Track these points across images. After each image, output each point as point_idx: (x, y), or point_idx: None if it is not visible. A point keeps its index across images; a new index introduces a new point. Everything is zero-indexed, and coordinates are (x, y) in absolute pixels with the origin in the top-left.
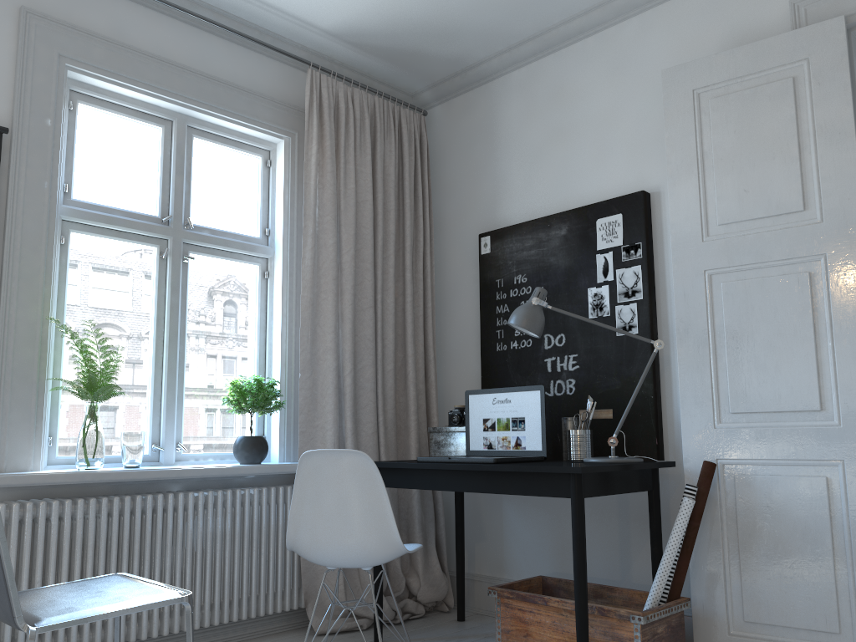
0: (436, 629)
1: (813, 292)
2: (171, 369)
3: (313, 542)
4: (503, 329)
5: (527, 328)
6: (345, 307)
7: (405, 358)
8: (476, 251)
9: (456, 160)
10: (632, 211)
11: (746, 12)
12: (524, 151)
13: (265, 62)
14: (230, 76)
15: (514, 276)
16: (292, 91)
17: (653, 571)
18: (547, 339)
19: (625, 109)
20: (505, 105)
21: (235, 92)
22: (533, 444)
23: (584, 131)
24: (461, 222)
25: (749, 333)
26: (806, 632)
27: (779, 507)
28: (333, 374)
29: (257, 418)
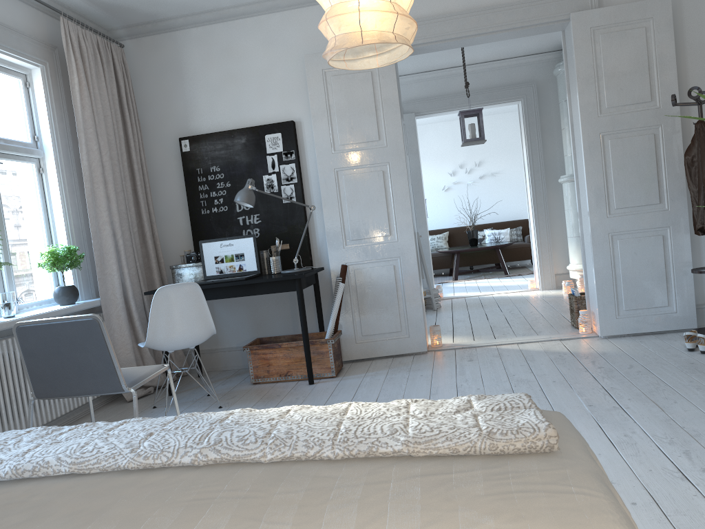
0: (193, 382)
1: (384, 180)
2: (5, 247)
3: (167, 337)
4: (206, 200)
5: (249, 203)
6: (111, 192)
7: (140, 222)
8: (175, 148)
9: (151, 83)
10: (287, 132)
11: None
12: (207, 85)
13: (19, 5)
14: (1, 18)
15: (210, 167)
16: (38, 28)
17: (319, 322)
18: (238, 206)
19: (276, 69)
20: (188, 51)
21: (8, 31)
22: (251, 267)
23: (250, 78)
24: (160, 128)
25: (357, 200)
26: (388, 334)
27: (375, 281)
28: (112, 238)
29: (54, 274)
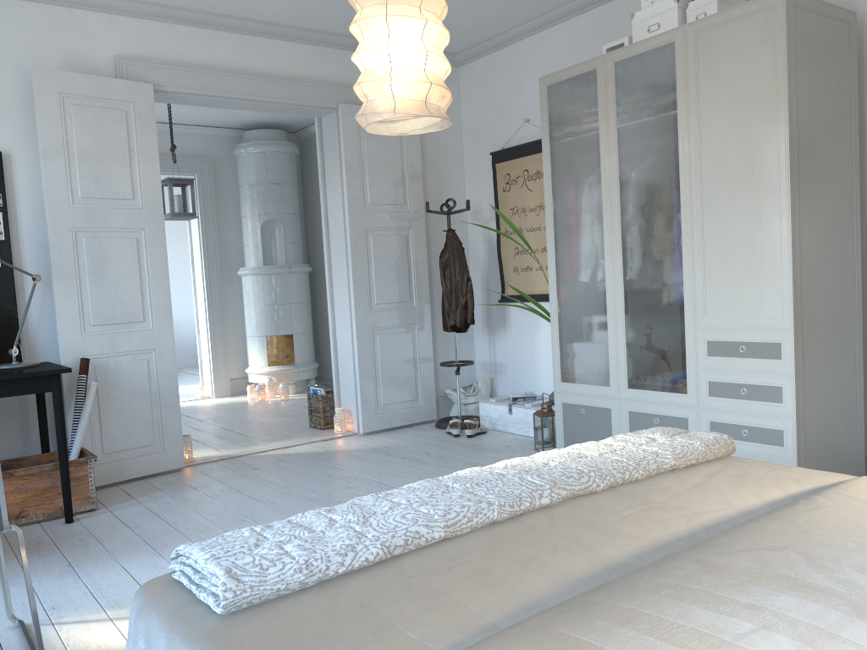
0: None
1: (138, 251)
2: None
3: None
4: None
5: None
6: None
7: None
8: None
9: None
10: None
11: (81, 44)
12: None
13: None
14: None
15: None
16: None
17: (44, 439)
18: None
19: None
20: None
21: None
22: None
23: None
24: None
25: (103, 273)
26: (137, 449)
27: (123, 381)
28: None
29: None
